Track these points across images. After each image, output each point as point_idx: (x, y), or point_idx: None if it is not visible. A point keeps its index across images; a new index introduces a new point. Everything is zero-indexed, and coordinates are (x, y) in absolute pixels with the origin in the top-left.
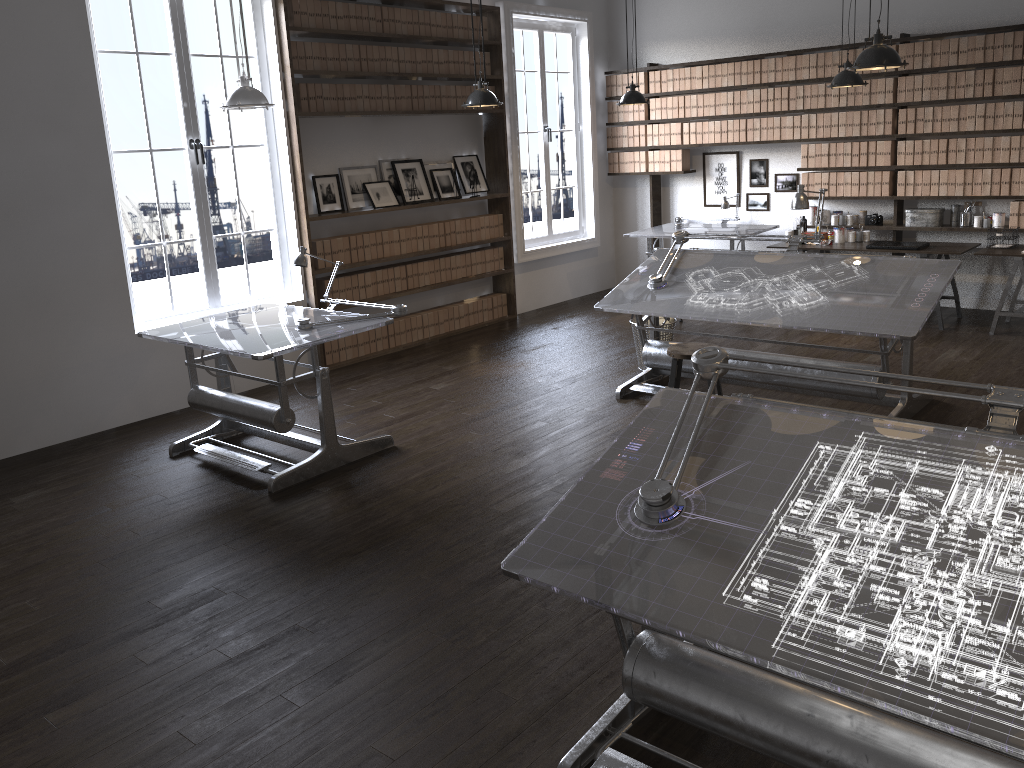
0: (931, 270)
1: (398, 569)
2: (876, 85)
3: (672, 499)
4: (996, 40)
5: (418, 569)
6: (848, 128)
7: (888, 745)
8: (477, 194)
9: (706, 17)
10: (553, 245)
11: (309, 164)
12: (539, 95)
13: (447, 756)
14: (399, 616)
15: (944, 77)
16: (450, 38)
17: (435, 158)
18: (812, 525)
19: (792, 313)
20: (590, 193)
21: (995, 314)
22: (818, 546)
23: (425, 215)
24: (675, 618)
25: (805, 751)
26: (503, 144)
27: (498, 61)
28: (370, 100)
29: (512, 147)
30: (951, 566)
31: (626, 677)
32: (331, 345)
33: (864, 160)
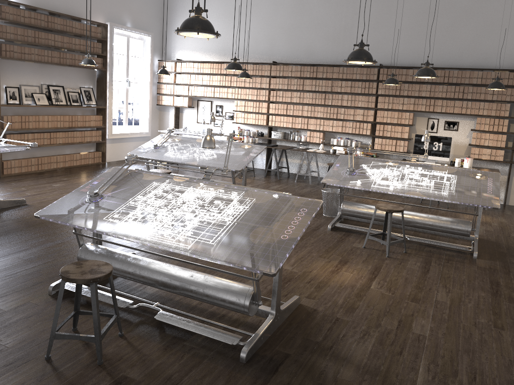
0: (255, 148)
1: (11, 240)
2: (263, 80)
3: (98, 195)
4: (304, 68)
5: (20, 240)
6: (252, 96)
7: (149, 265)
8: (91, 105)
9: (202, 43)
10: (127, 132)
11: (4, 81)
12: (125, 65)
13: (10, 287)
14: (6, 253)
15: (286, 80)
16: (81, 34)
17: (71, 86)
18: (139, 202)
19: (202, 160)
20: (147, 112)
21: (297, 174)
22: (138, 207)
23: (63, 111)
24: (85, 224)
25: (127, 270)
26: (105, 84)
27: (105, 48)
28: (38, 56)
29: (109, 86)
30: (171, 210)
31: (78, 256)
32: (7, 165)
33: (257, 109)
